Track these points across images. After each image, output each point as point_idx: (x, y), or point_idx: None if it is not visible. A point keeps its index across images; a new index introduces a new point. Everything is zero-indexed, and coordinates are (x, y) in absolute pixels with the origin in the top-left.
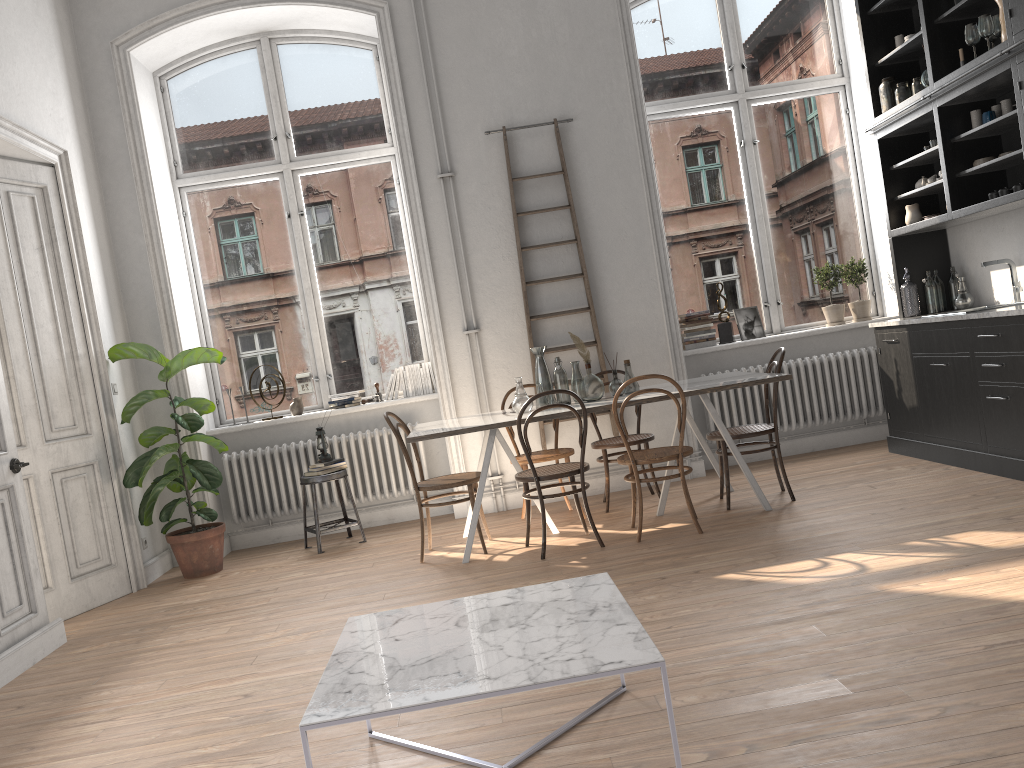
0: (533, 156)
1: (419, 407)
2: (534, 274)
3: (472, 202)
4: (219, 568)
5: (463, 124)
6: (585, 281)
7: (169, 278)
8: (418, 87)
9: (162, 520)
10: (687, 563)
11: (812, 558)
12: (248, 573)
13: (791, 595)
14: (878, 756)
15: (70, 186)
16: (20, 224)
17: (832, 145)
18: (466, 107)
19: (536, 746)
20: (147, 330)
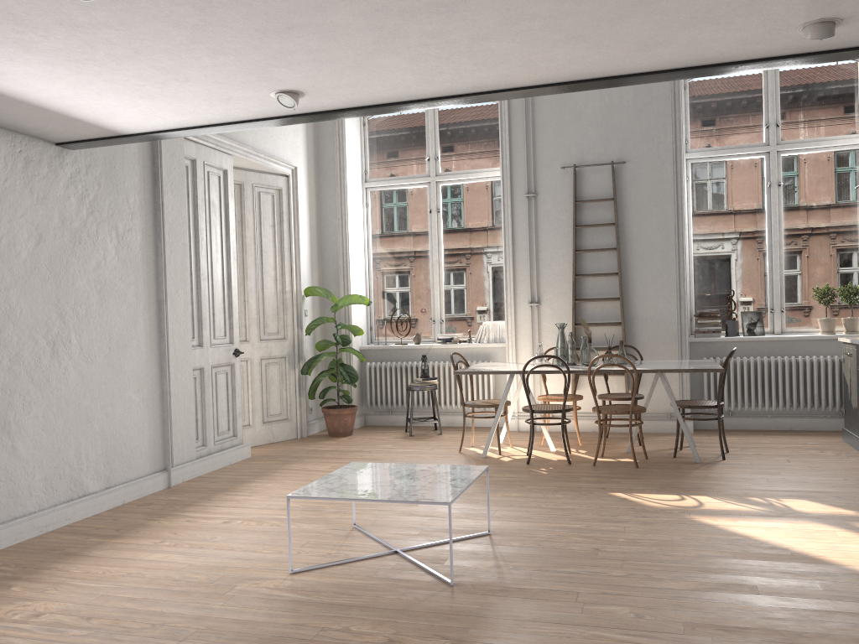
0: (594, 186)
1: (495, 351)
2: (583, 269)
3: (546, 215)
4: (349, 433)
5: (547, 160)
6: (618, 279)
7: (348, 247)
8: (520, 133)
9: (320, 397)
10: (604, 482)
11: (679, 494)
12: (363, 440)
13: (636, 510)
14: (568, 583)
15: (295, 188)
16: (264, 211)
17: (848, 191)
18: (551, 149)
19: (420, 545)
20: (332, 278)
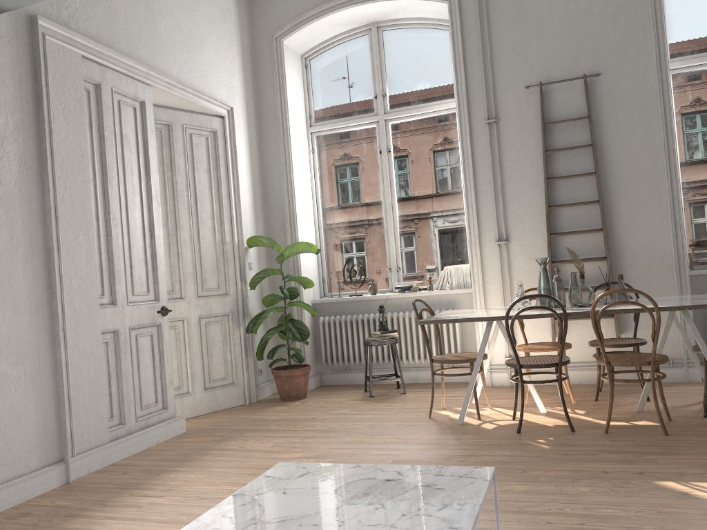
0: (564, 105)
1: (460, 297)
2: (557, 199)
3: (510, 142)
4: (302, 396)
5: (508, 81)
6: (600, 207)
7: (294, 193)
8: (475, 54)
9: (268, 358)
10: (636, 462)
11: None
12: (317, 403)
13: None
14: None
15: (232, 130)
16: (197, 155)
17: None
18: (512, 68)
19: None
20: (278, 228)
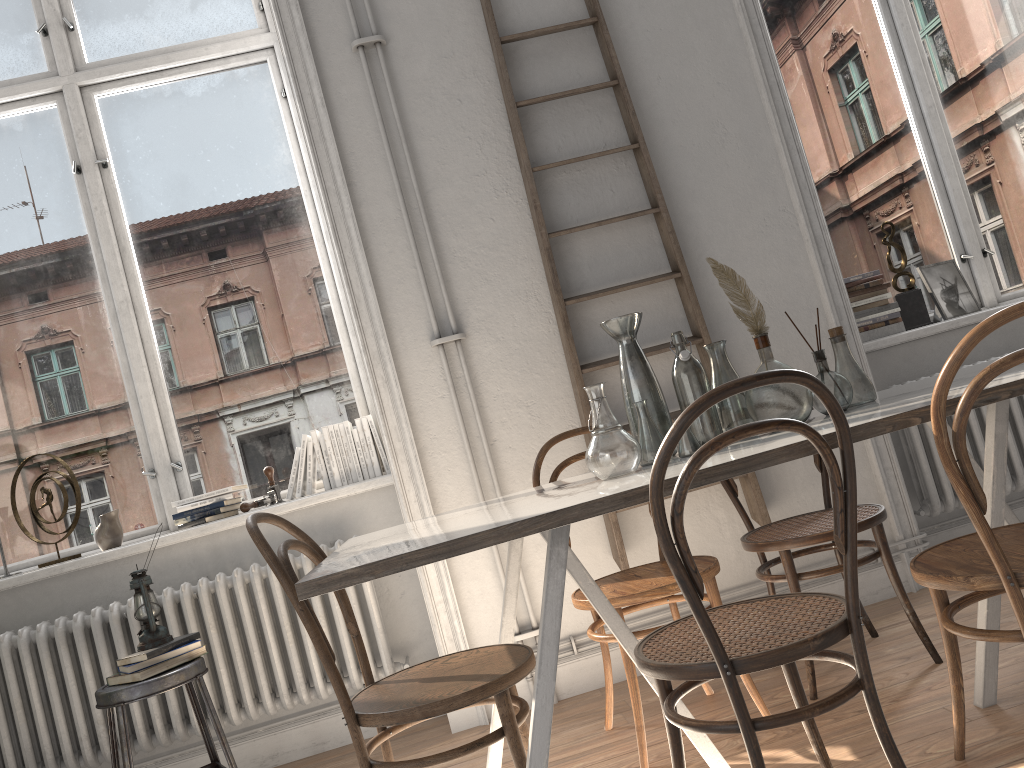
0: None
1: (357, 506)
2: (560, 219)
3: (425, 91)
4: None
5: None
6: (664, 219)
7: None
8: None
9: None
10: None
11: None
12: None
13: None
14: None
15: None
16: None
17: None
18: None
19: None
20: None
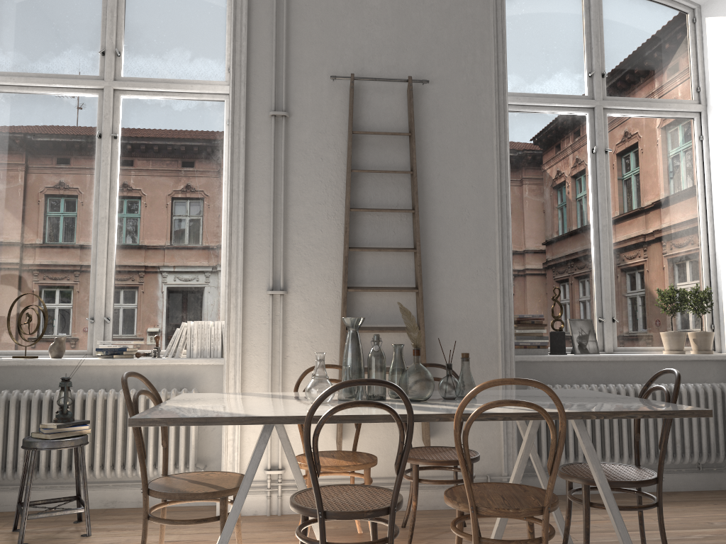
0: (379, 112)
1: (202, 371)
2: (360, 240)
3: (303, 149)
4: None
5: (308, 65)
6: (417, 256)
7: None
8: (266, 17)
9: None
10: None
11: None
12: None
13: None
14: None
15: None
16: None
17: (682, 168)
18: (315, 48)
19: None
20: None
